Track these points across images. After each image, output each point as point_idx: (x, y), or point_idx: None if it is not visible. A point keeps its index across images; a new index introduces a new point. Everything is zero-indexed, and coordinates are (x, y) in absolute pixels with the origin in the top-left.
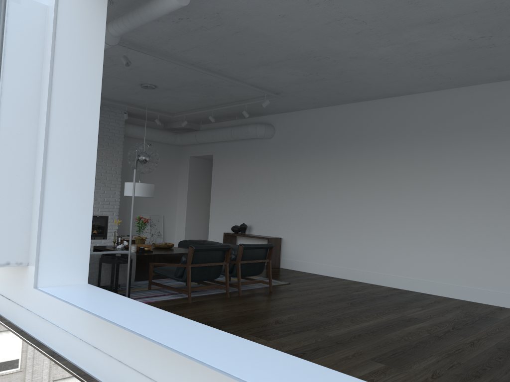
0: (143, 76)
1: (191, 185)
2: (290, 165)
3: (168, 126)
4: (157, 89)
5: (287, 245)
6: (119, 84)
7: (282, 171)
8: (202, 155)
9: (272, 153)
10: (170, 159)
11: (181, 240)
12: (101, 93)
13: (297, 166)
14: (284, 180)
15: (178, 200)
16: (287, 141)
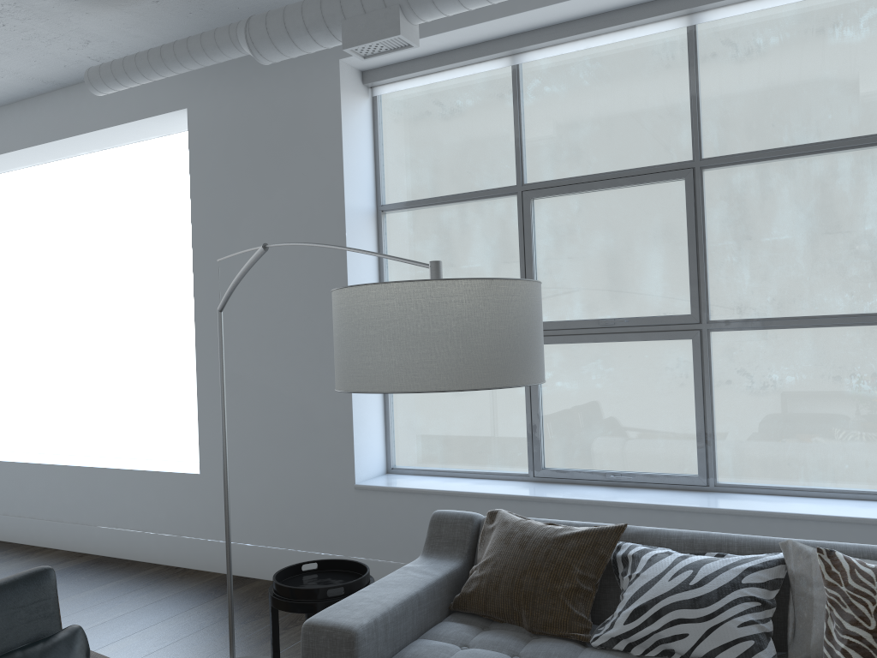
0: None
1: None
2: None
3: None
4: None
5: None
6: None
7: None
8: None
9: None
10: None
11: None
12: None
13: None
14: None
15: None
16: None
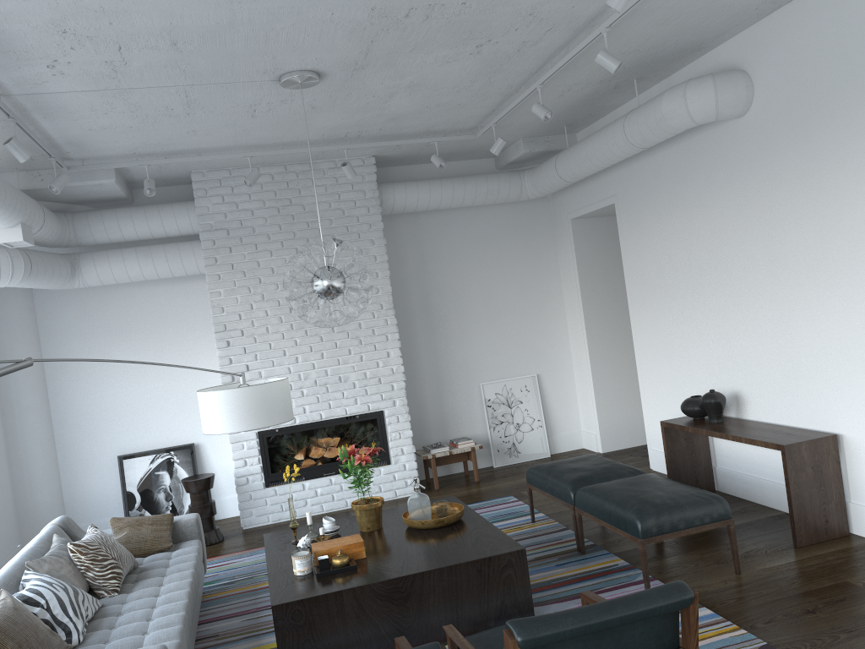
0: (238, 54)
1: (591, 290)
2: (823, 186)
3: (501, 160)
4: (337, 79)
5: (863, 460)
6: (243, 101)
7: (799, 212)
8: (593, 210)
9: (759, 159)
10: (527, 237)
11: (592, 428)
12: (259, 136)
13: (848, 184)
14: (812, 239)
15: (569, 330)
16: (796, 104)
